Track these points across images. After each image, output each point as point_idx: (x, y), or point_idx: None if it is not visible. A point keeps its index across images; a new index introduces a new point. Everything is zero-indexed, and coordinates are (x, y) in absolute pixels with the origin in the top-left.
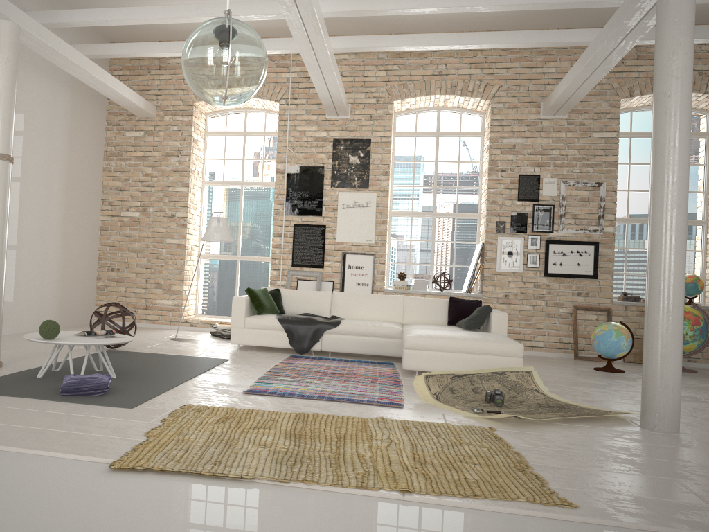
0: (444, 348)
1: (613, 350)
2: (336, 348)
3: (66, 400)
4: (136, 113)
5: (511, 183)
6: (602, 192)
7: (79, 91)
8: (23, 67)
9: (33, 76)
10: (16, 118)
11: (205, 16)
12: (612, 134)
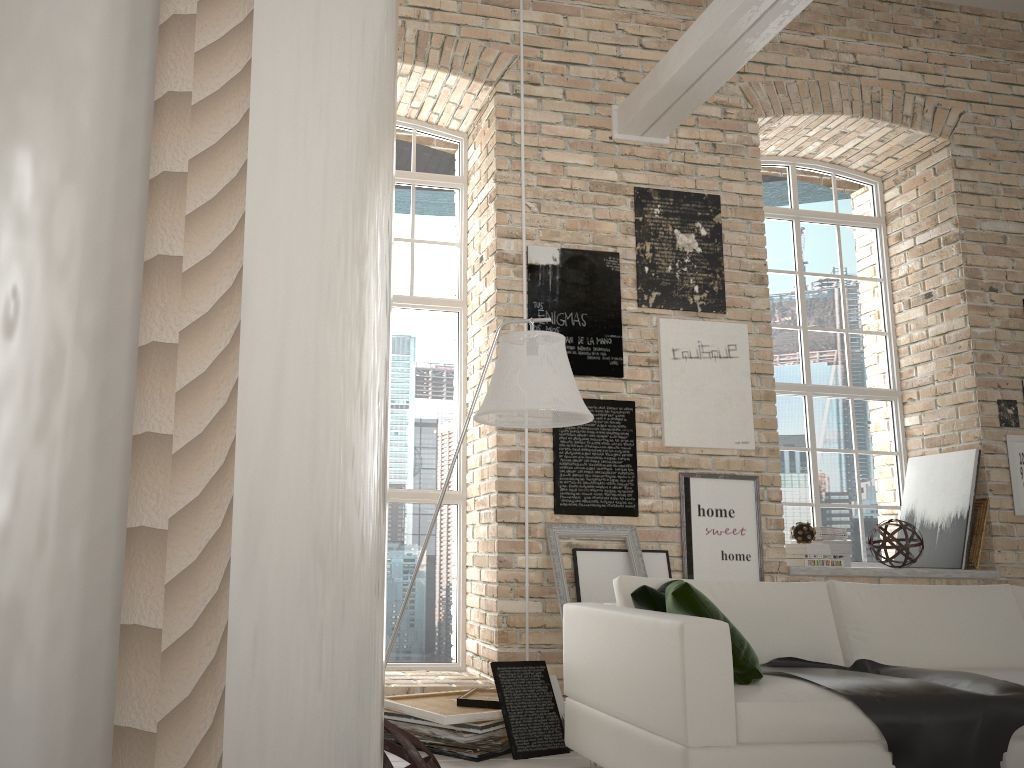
0: None
1: None
2: None
3: None
4: None
5: (1010, 318)
6: None
7: None
8: None
9: None
10: None
11: None
12: None
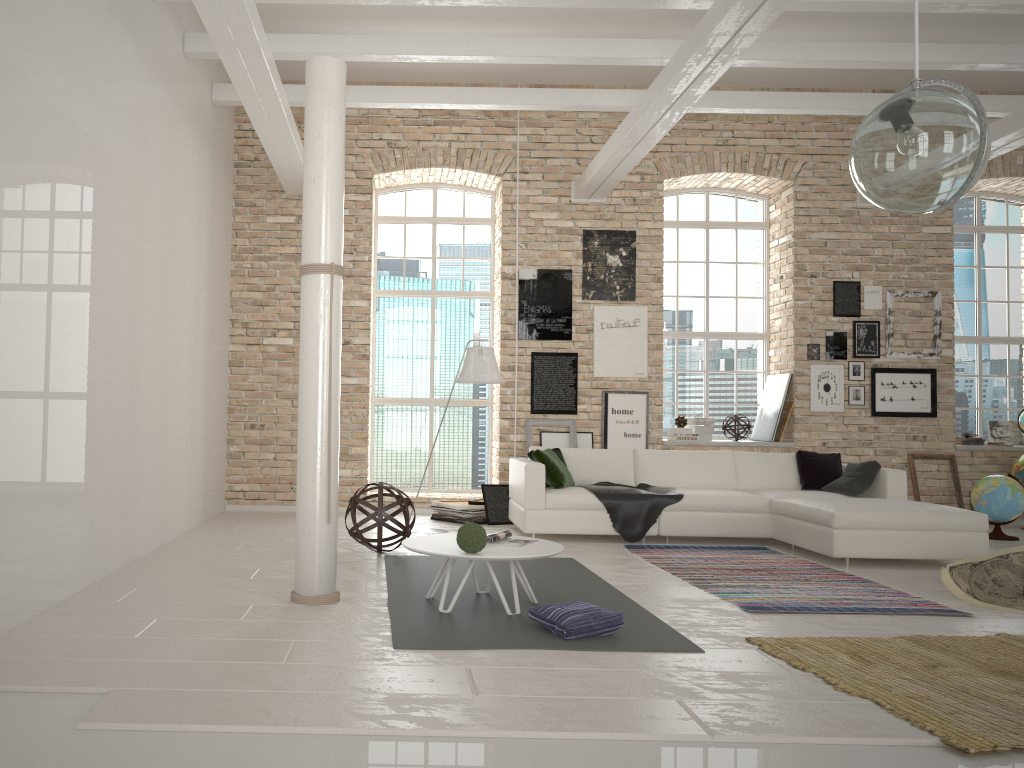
0: (888, 524)
1: (1008, 511)
2: (680, 530)
3: (592, 647)
4: (290, 188)
5: (823, 293)
6: (936, 304)
7: (216, 155)
8: (182, 119)
9: (188, 132)
10: (178, 199)
11: (482, 55)
12: (945, 228)
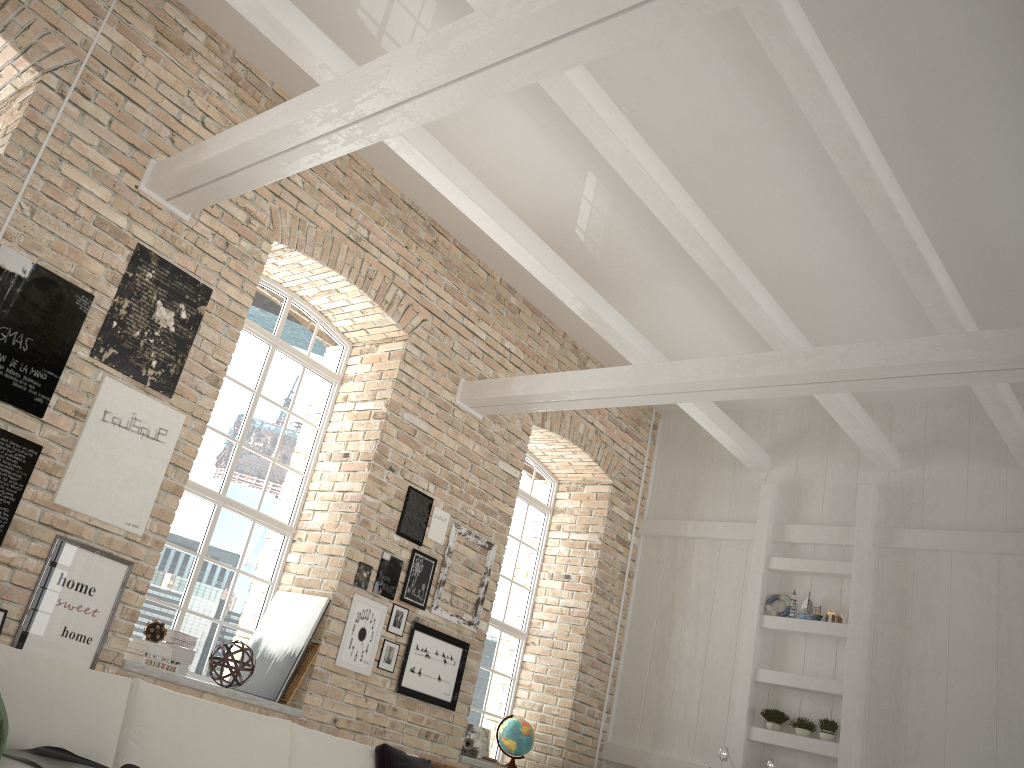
0: None
1: None
2: None
3: None
4: None
5: (395, 497)
6: (489, 559)
7: None
8: None
9: None
10: None
11: None
12: (516, 471)
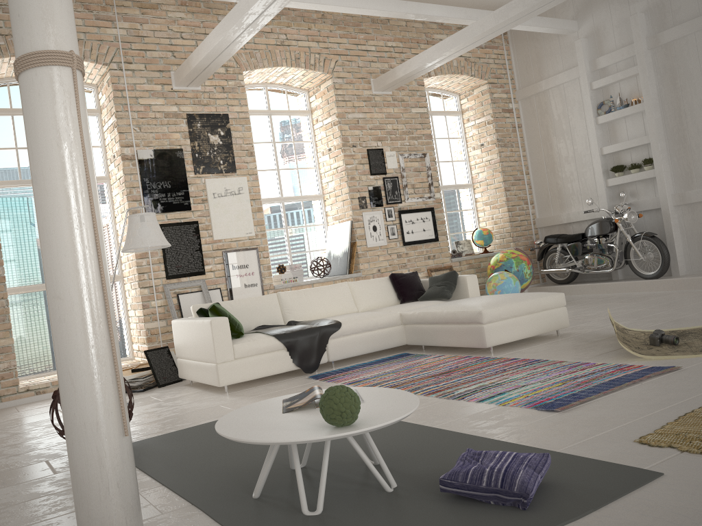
0: (514, 313)
1: None
2: (344, 353)
3: (573, 511)
4: None
5: (362, 158)
6: (427, 162)
7: None
8: None
9: None
10: None
11: None
12: (423, 109)
